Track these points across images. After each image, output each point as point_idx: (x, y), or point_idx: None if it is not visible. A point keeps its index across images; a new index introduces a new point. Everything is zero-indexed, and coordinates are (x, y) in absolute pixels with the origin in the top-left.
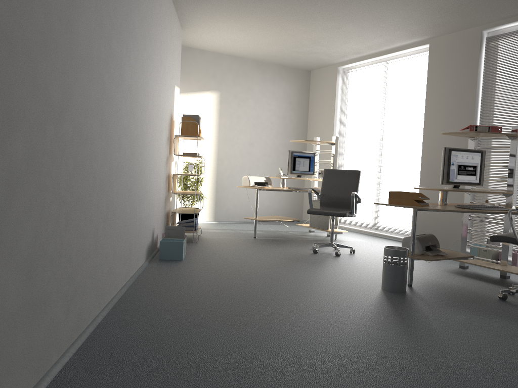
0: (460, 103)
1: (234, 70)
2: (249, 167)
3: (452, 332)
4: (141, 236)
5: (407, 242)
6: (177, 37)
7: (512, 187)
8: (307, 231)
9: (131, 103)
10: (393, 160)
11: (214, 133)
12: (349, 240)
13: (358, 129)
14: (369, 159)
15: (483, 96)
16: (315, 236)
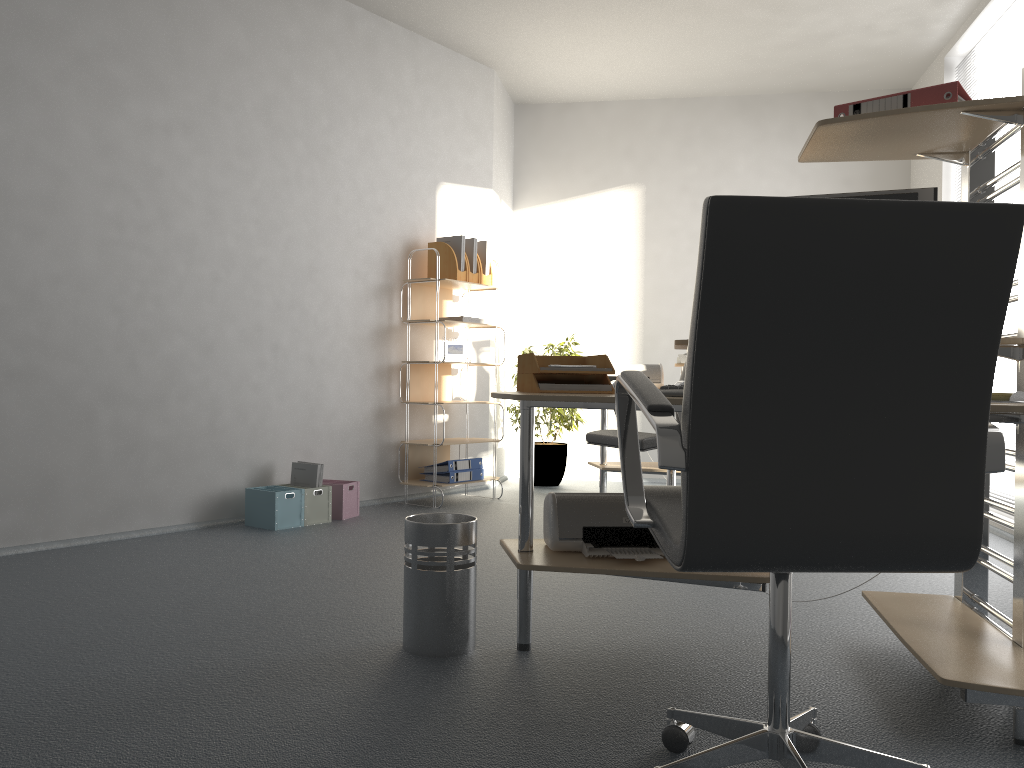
0: None
1: (680, 131)
2: None
3: (82, 767)
4: (149, 469)
5: (545, 511)
6: (448, 85)
7: None
8: None
9: (10, 211)
10: None
11: (632, 278)
12: None
13: None
14: None
15: None
16: None
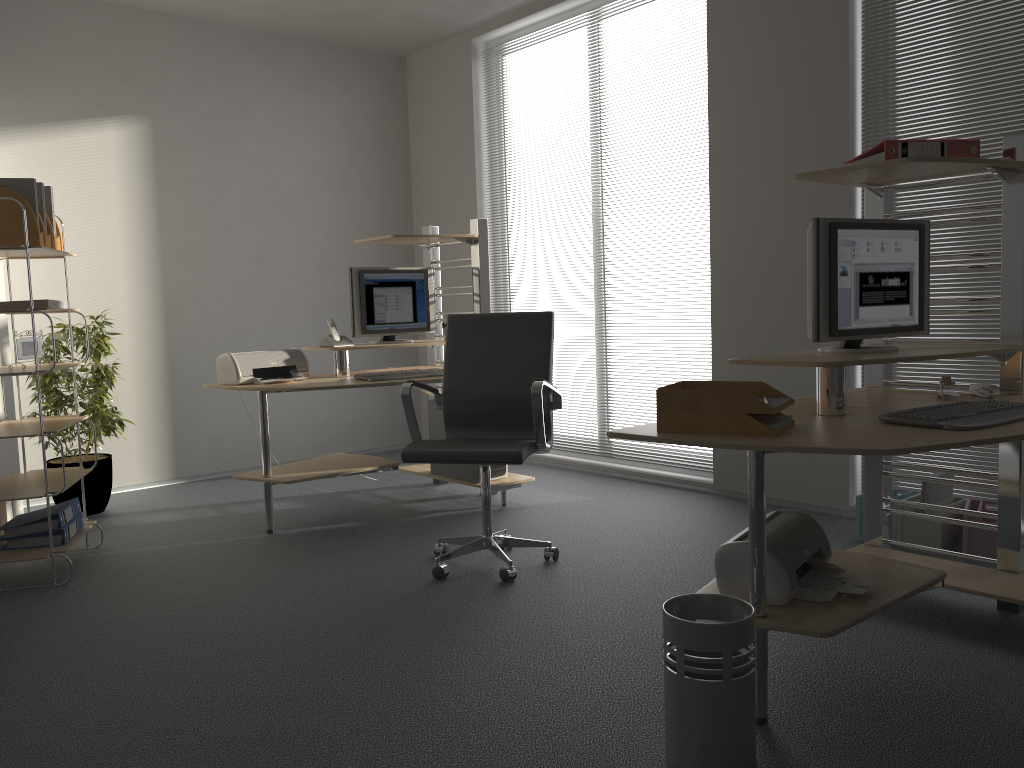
0: (806, 101)
1: (189, 58)
2: (262, 323)
3: None
4: None
5: (735, 564)
6: None
7: (1018, 331)
8: (431, 480)
9: None
10: (636, 273)
11: (146, 235)
12: (541, 501)
13: (540, 199)
14: (574, 274)
15: (867, 74)
16: (451, 497)
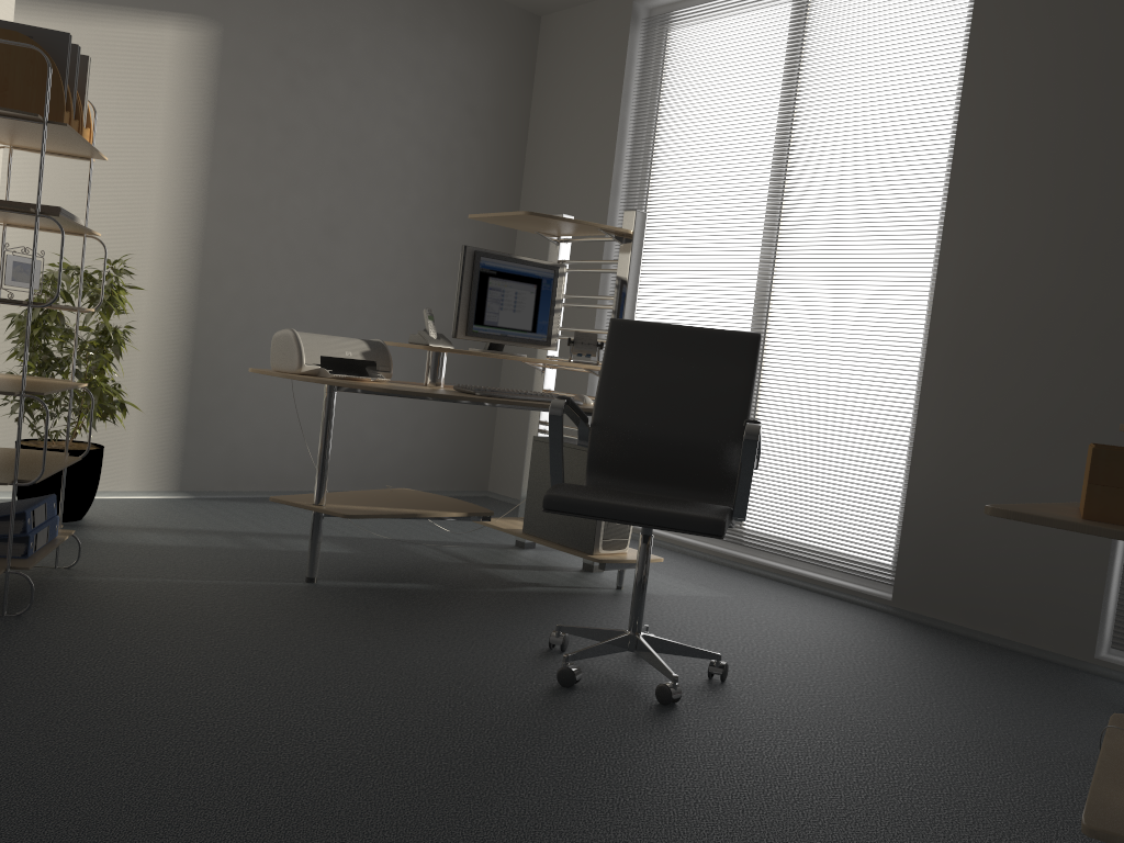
0: (1109, 115)
1: None
2: (318, 311)
3: None
4: None
5: None
6: None
7: None
8: (511, 541)
9: None
10: (814, 317)
11: (191, 172)
12: (666, 590)
13: (692, 209)
14: (725, 308)
15: None
16: (544, 568)
